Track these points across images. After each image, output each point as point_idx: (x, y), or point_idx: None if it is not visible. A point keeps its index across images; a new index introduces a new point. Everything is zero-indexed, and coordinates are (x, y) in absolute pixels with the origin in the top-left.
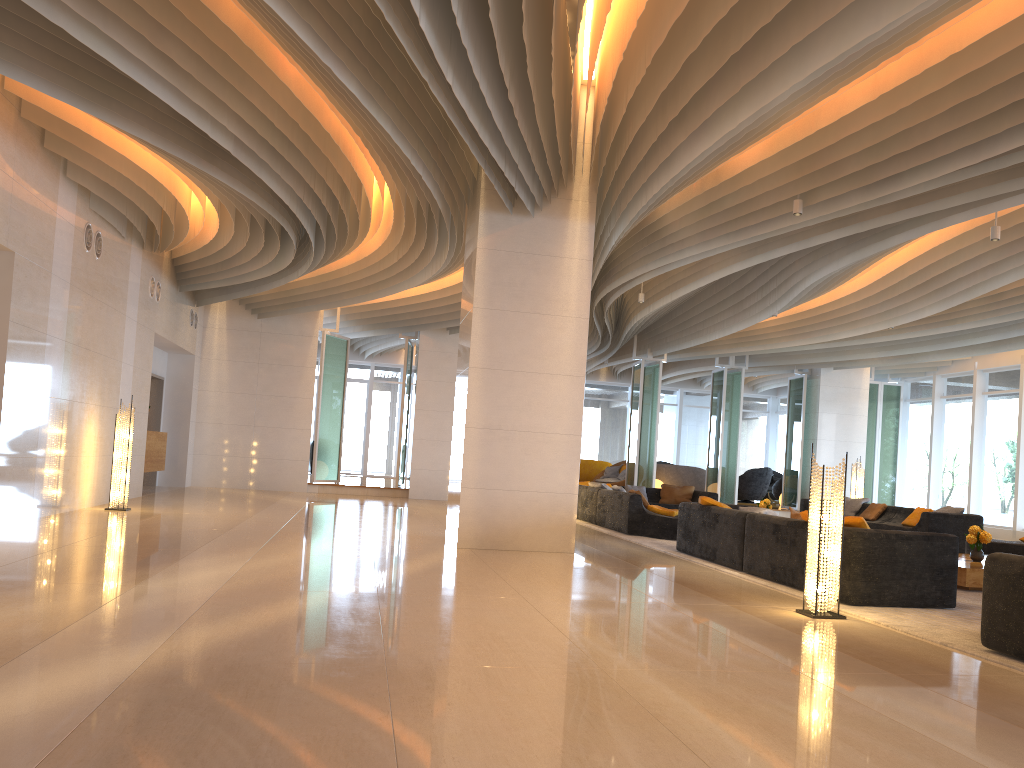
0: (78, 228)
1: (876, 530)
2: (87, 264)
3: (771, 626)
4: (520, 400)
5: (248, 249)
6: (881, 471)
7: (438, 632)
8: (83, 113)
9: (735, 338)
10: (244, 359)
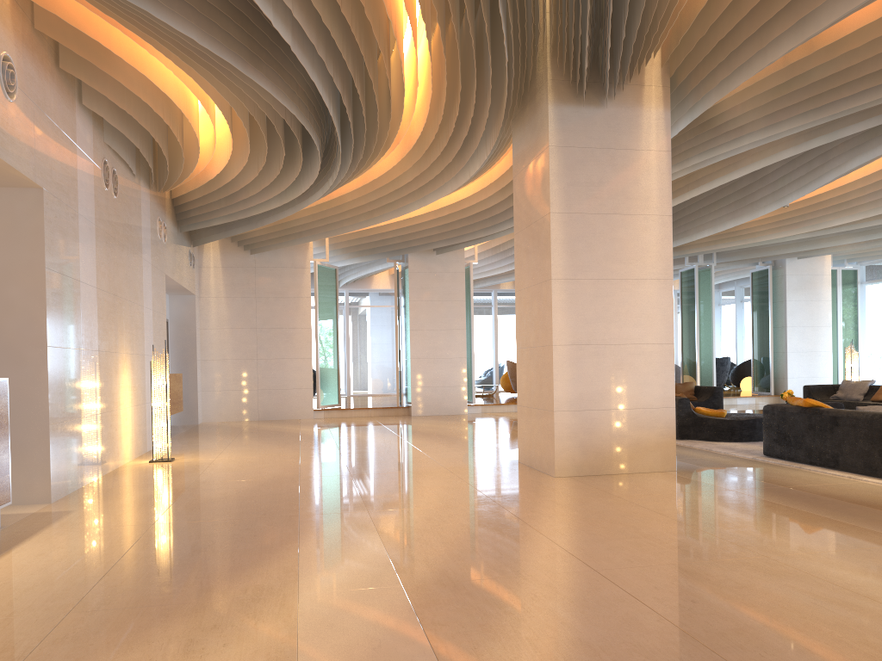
0: (96, 163)
1: None
2: (107, 203)
3: None
4: (607, 311)
5: (256, 180)
6: (844, 351)
7: (798, 651)
8: (101, 24)
9: (713, 235)
10: (241, 295)
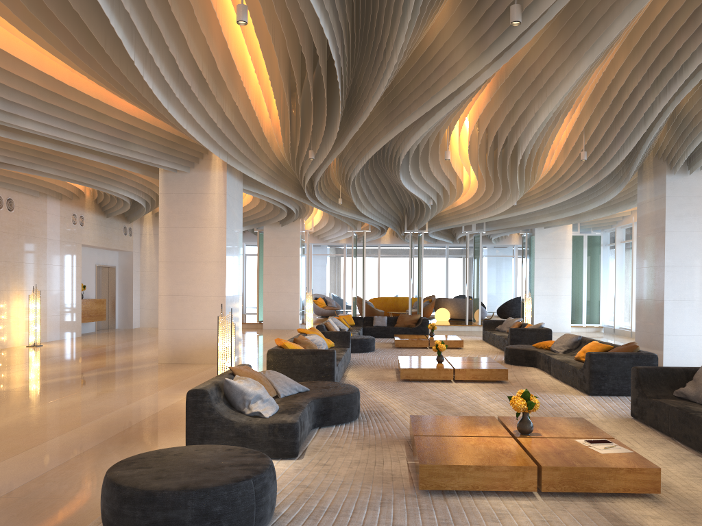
0: None
1: (283, 349)
2: (0, 216)
3: (166, 405)
4: (189, 278)
5: None
6: (588, 296)
7: None
8: None
9: (457, 214)
10: None
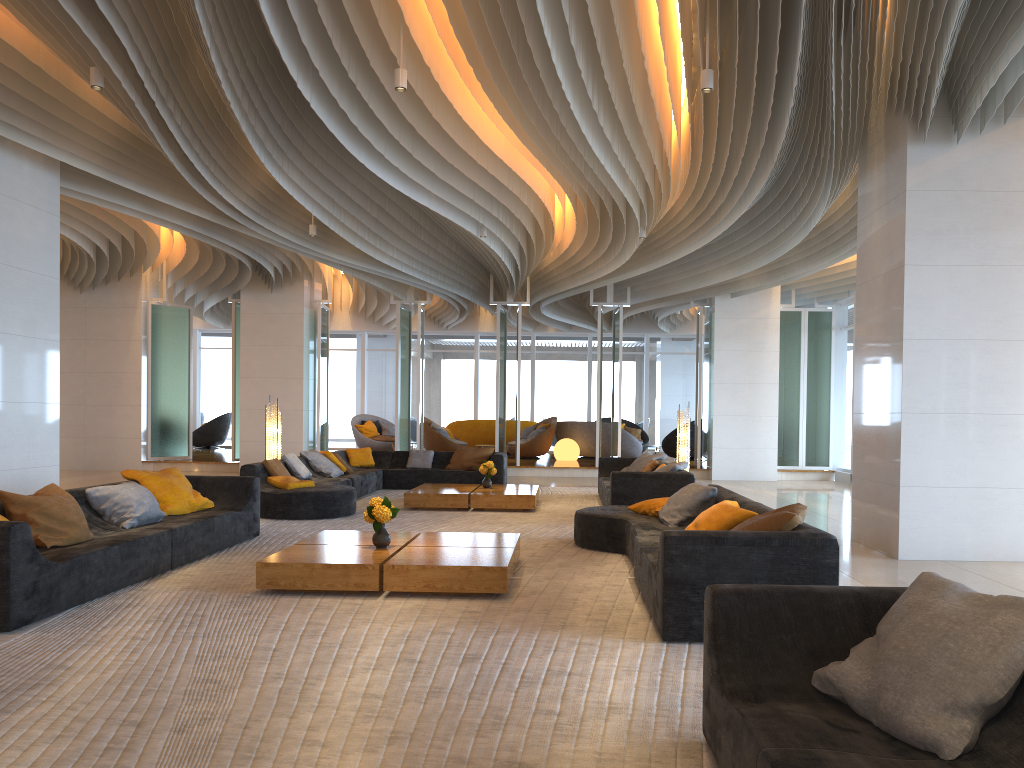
0: None
1: None
2: None
3: None
4: None
5: None
6: (809, 417)
7: None
8: None
9: (569, 270)
10: (71, 337)
